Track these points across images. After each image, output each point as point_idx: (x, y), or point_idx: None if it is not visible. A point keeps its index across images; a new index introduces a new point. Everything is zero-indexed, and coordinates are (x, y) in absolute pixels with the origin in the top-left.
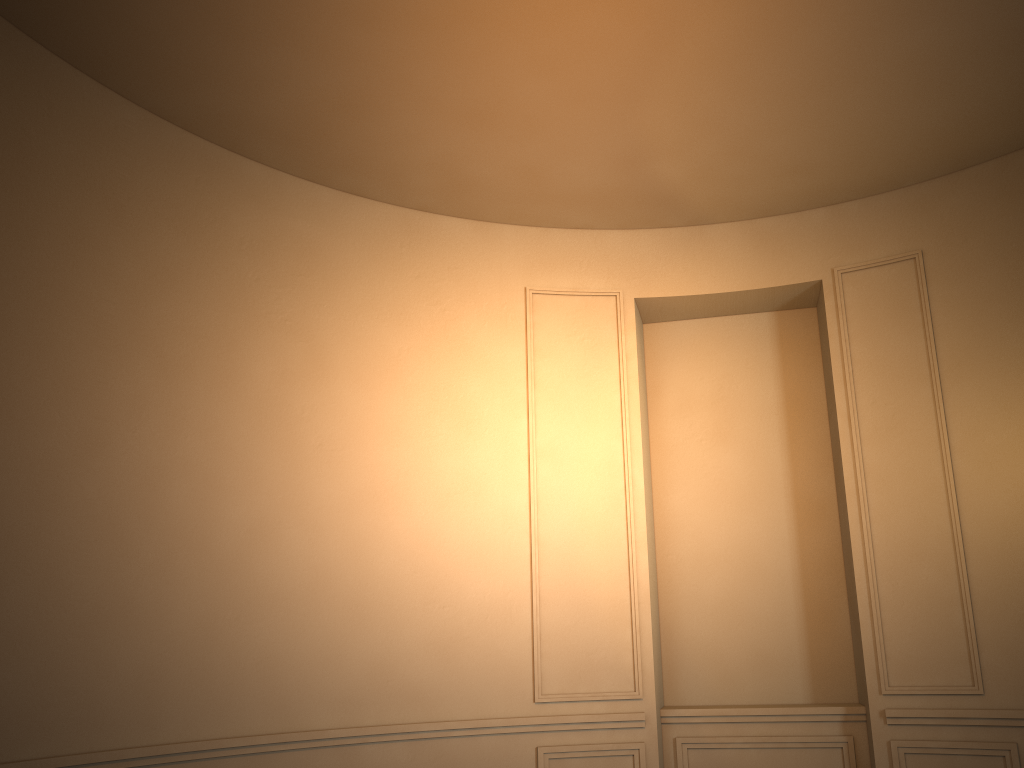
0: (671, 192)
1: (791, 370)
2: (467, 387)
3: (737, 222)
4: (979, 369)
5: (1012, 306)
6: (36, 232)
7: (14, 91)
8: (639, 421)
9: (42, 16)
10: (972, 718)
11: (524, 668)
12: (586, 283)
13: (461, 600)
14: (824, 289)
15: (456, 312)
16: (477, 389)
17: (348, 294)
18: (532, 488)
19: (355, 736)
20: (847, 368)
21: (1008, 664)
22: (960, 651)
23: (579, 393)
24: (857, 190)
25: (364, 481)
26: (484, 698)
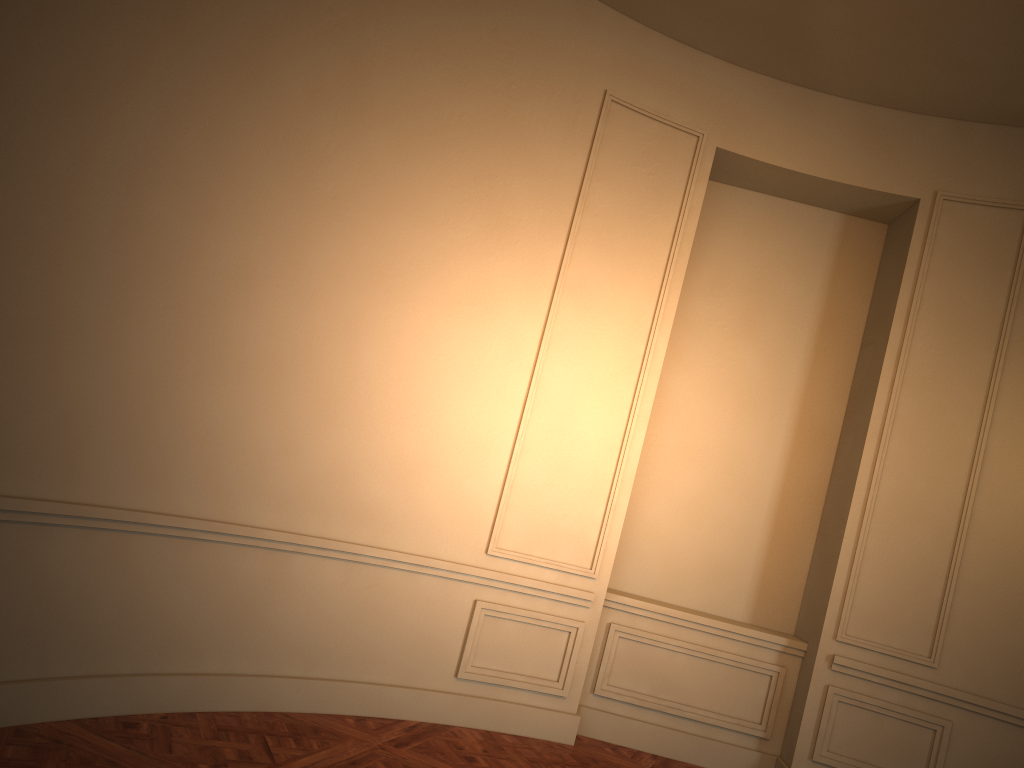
0: (811, 39)
1: (840, 283)
2: (511, 185)
3: (852, 101)
4: None
5: None
6: None
7: None
8: (680, 287)
9: None
10: (917, 687)
11: (485, 515)
12: (671, 110)
13: (440, 424)
14: (919, 210)
15: (524, 91)
16: (521, 191)
17: (412, 21)
18: (548, 324)
19: (292, 543)
20: (914, 304)
21: (971, 647)
22: (928, 621)
23: (627, 234)
24: (997, 114)
25: (372, 257)
26: (436, 536)
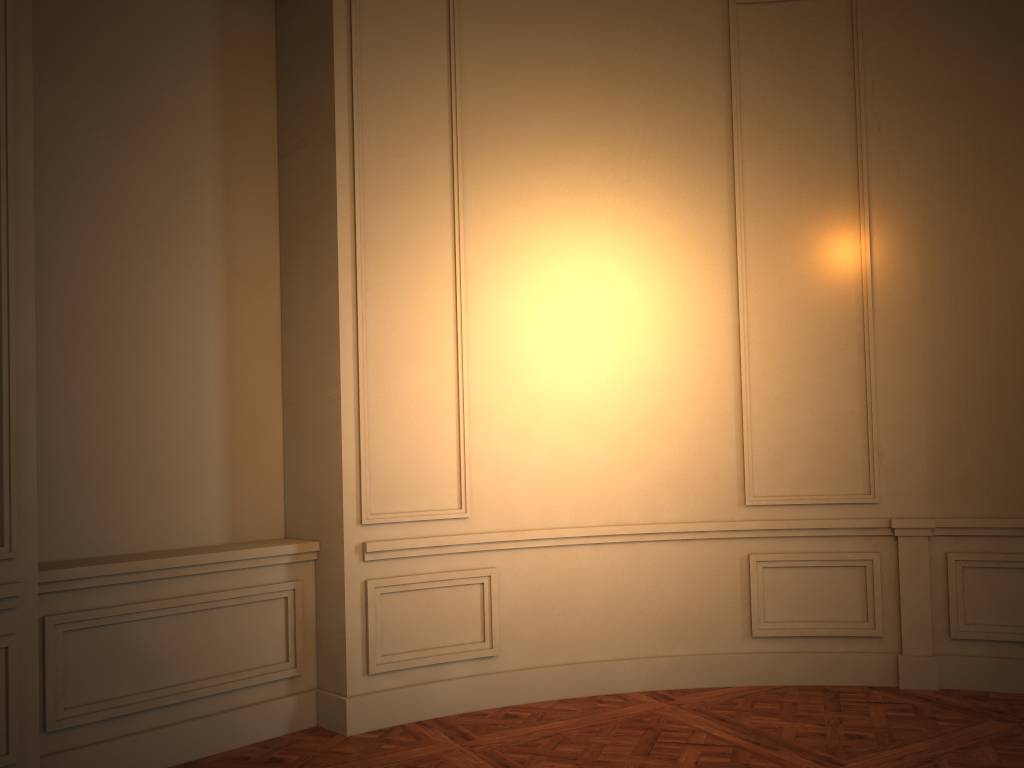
0: None
1: (236, 69)
2: None
3: None
4: (502, 145)
5: (544, 84)
6: None
7: None
8: (31, 53)
9: None
10: (457, 545)
11: None
12: None
13: None
14: None
15: None
16: None
17: None
18: None
19: None
20: (356, 91)
21: (496, 483)
22: (450, 470)
23: None
24: None
25: None
26: None
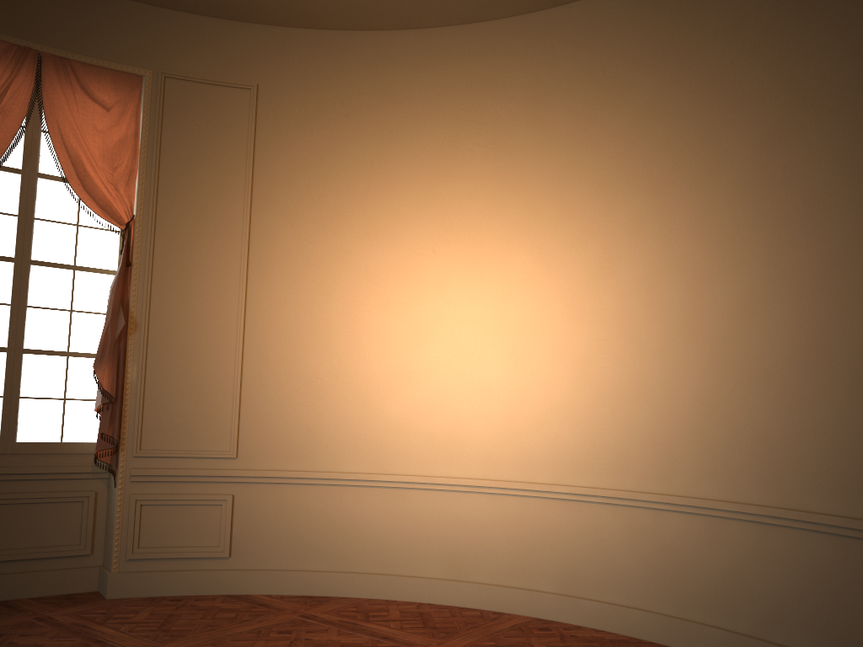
0: None
1: None
2: None
3: None
4: None
5: None
6: (552, 138)
7: (528, 56)
8: None
9: (513, 2)
10: None
11: None
12: None
13: None
14: None
15: None
16: None
17: (828, 8)
18: None
19: (851, 528)
20: None
21: None
22: None
23: None
24: None
25: (855, 226)
26: None
